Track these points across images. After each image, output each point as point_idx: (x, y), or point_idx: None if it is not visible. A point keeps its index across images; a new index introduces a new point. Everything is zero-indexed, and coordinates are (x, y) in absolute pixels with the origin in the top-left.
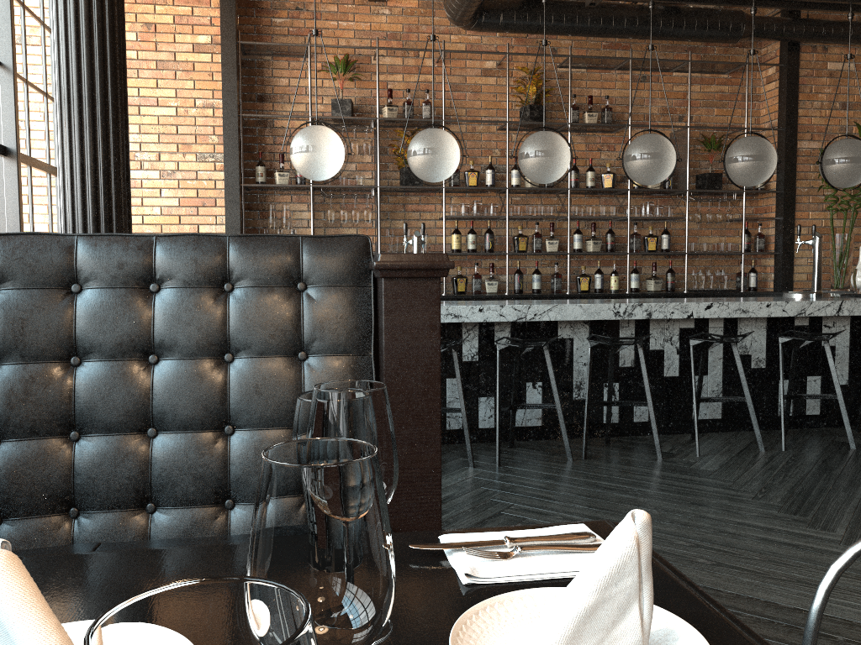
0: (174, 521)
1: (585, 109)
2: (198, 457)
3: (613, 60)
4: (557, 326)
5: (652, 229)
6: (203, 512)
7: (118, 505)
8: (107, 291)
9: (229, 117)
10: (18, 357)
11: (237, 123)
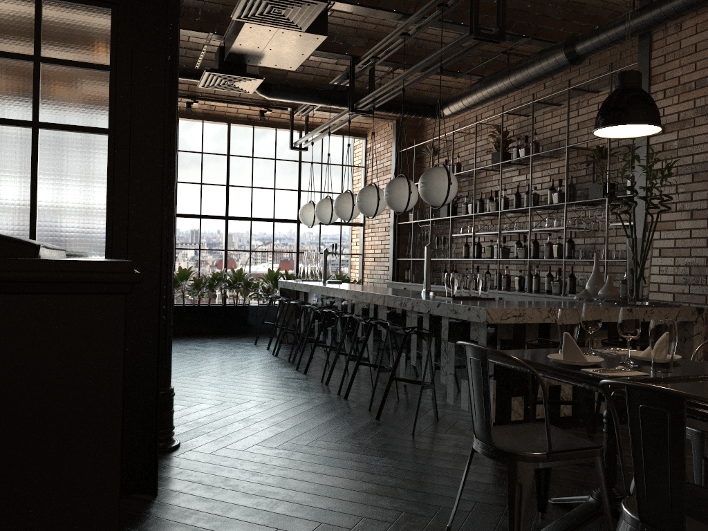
0: None
1: (542, 143)
2: None
3: (558, 98)
4: (334, 298)
5: (557, 239)
6: None
7: None
8: None
9: None
10: None
11: None
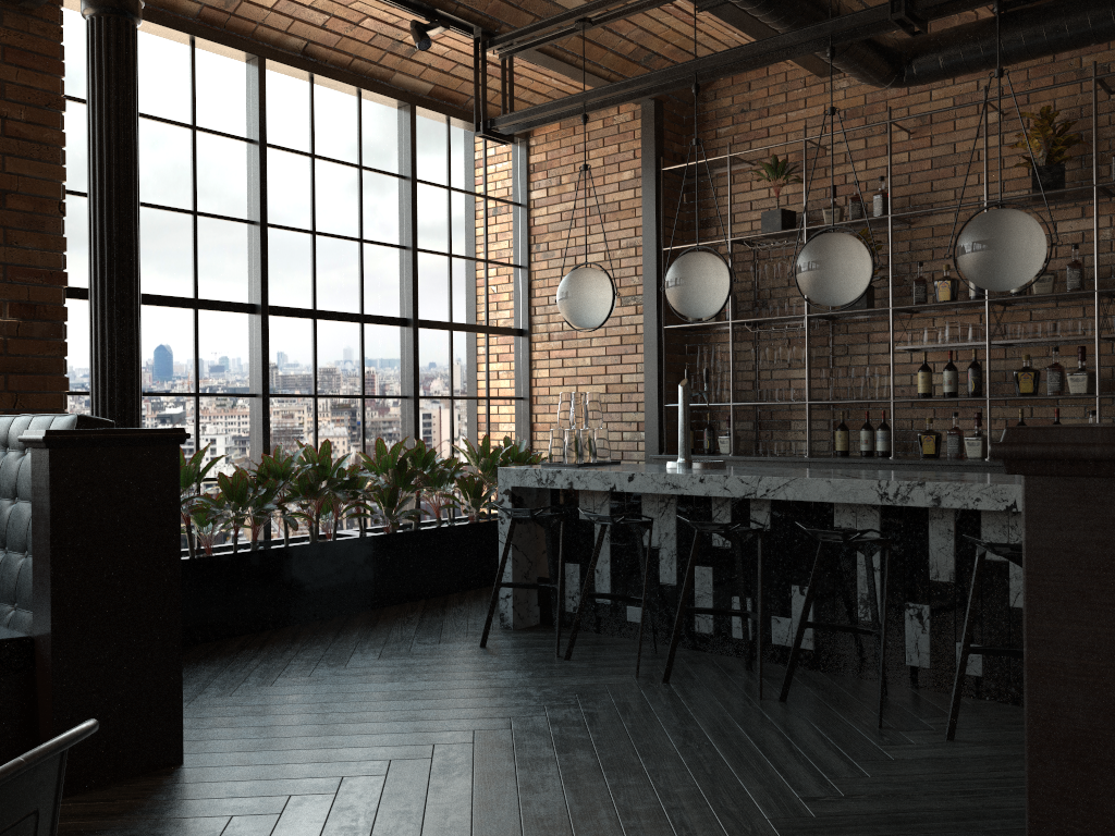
0: None
1: None
2: None
3: None
4: (831, 509)
5: None
6: None
7: None
8: None
9: (647, 255)
10: None
11: (655, 259)
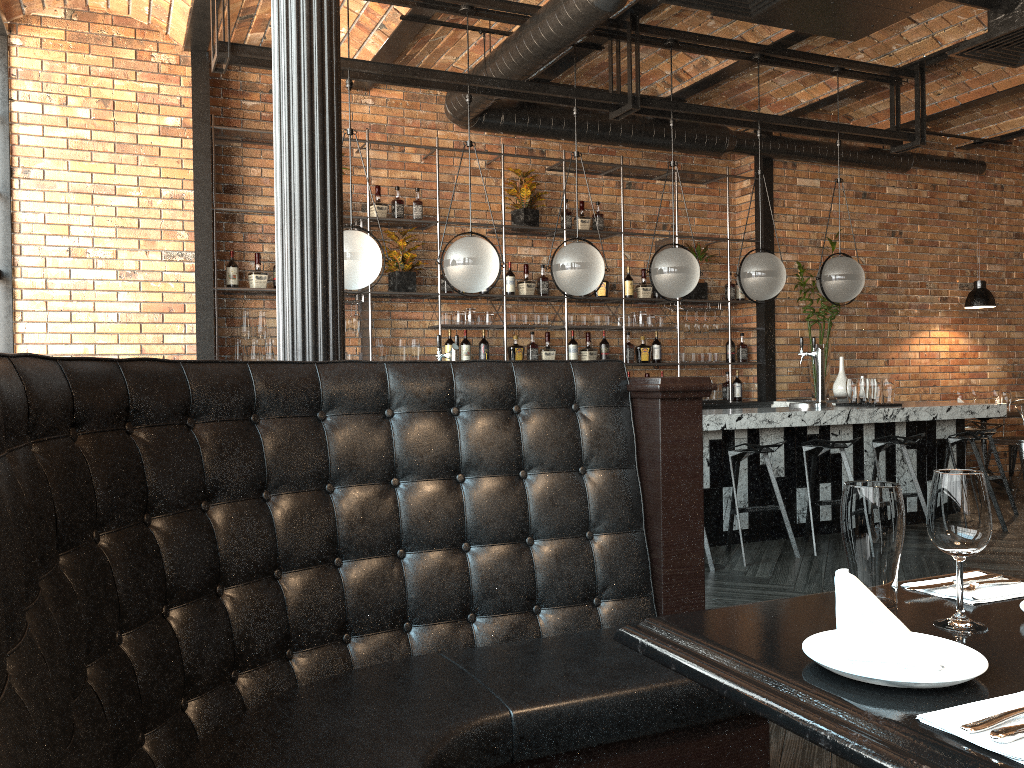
0: (496, 628)
1: (574, 214)
2: (511, 567)
3: (599, 165)
4: None
5: (644, 339)
6: (519, 618)
7: (448, 616)
8: (418, 415)
9: (201, 211)
10: (352, 480)
11: (211, 217)
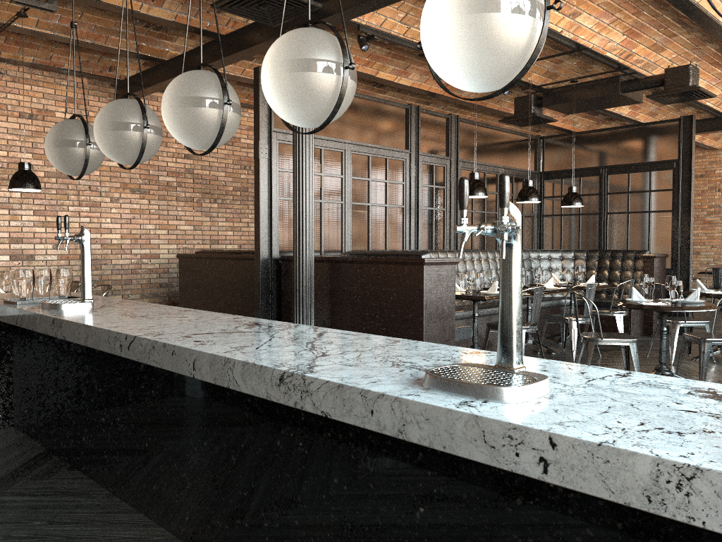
0: None
1: None
2: None
3: None
4: None
5: None
6: None
7: None
8: None
9: None
10: None
11: None
